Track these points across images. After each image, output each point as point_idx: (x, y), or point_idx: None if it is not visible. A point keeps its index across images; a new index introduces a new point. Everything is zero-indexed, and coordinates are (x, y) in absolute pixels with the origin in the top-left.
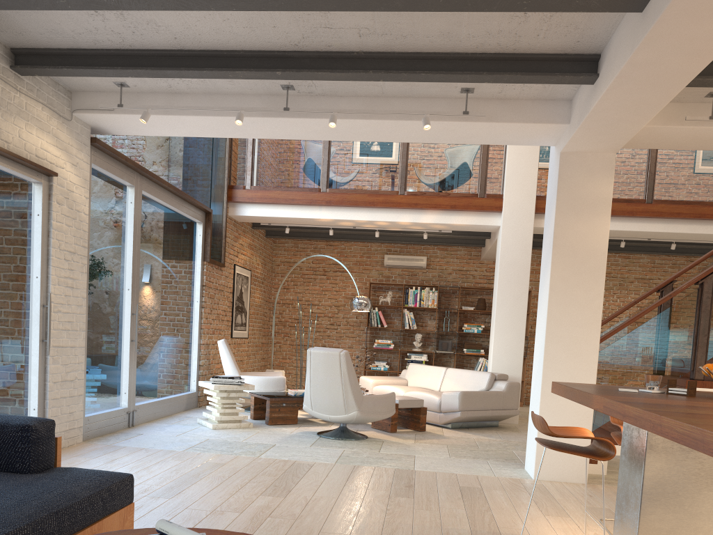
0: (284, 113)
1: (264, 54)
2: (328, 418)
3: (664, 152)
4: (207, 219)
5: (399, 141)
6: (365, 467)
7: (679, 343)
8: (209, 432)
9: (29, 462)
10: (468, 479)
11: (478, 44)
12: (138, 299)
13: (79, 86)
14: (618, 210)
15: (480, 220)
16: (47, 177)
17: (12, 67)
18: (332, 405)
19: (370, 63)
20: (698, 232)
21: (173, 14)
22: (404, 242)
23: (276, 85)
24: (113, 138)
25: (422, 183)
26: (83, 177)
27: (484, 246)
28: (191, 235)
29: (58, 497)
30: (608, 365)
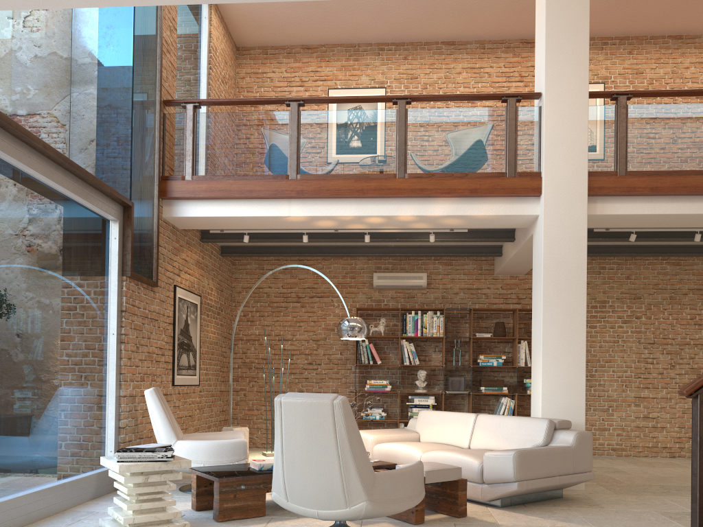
0: None
1: None
2: (315, 515)
3: None
4: (125, 216)
5: None
6: None
7: None
8: None
9: None
10: None
11: None
12: None
13: None
14: (702, 186)
15: (510, 208)
16: None
17: None
18: (322, 493)
19: None
20: None
21: None
22: (398, 254)
23: None
24: None
25: (429, 162)
26: None
27: (501, 255)
28: (99, 237)
29: None
30: None
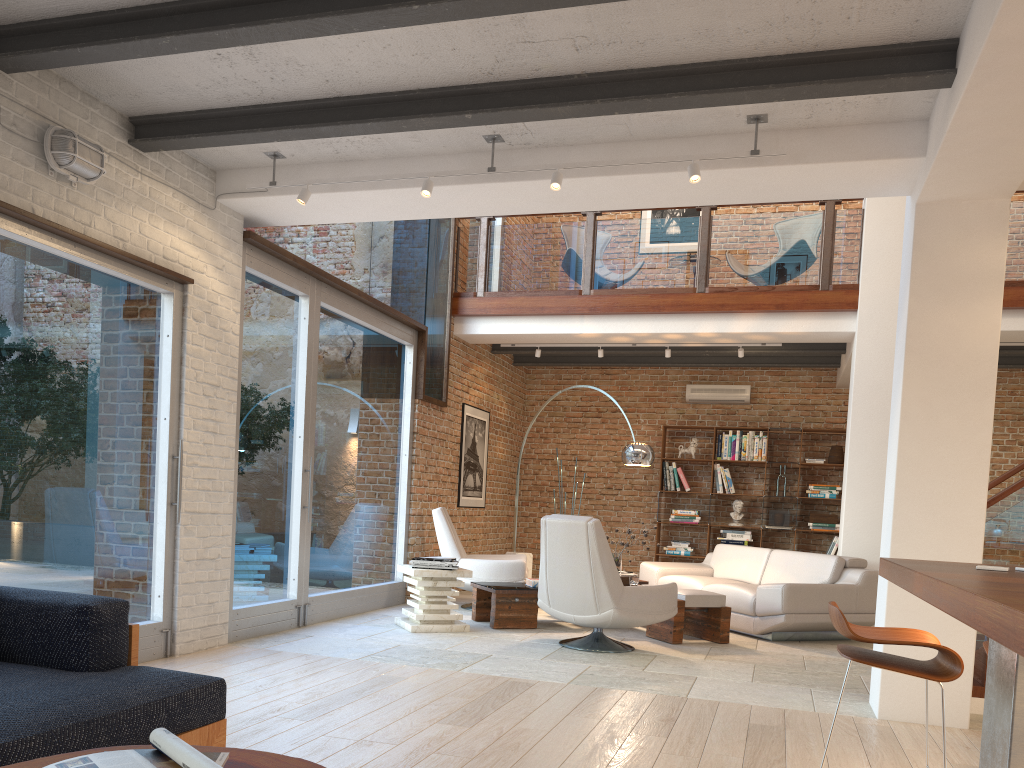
0: (491, 176)
1: (448, 92)
2: (572, 619)
3: None
4: (419, 340)
5: (665, 206)
6: (610, 691)
7: None
8: (404, 637)
9: (87, 657)
10: (767, 714)
11: (756, 43)
12: (313, 451)
13: (223, 162)
14: None
15: (822, 325)
16: (181, 285)
17: (131, 141)
18: (577, 600)
19: (598, 90)
20: None
21: (316, 47)
22: (714, 364)
23: (477, 137)
24: (289, 235)
25: (733, 274)
26: (231, 285)
27: (838, 366)
28: (396, 363)
29: (98, 703)
30: (1009, 539)
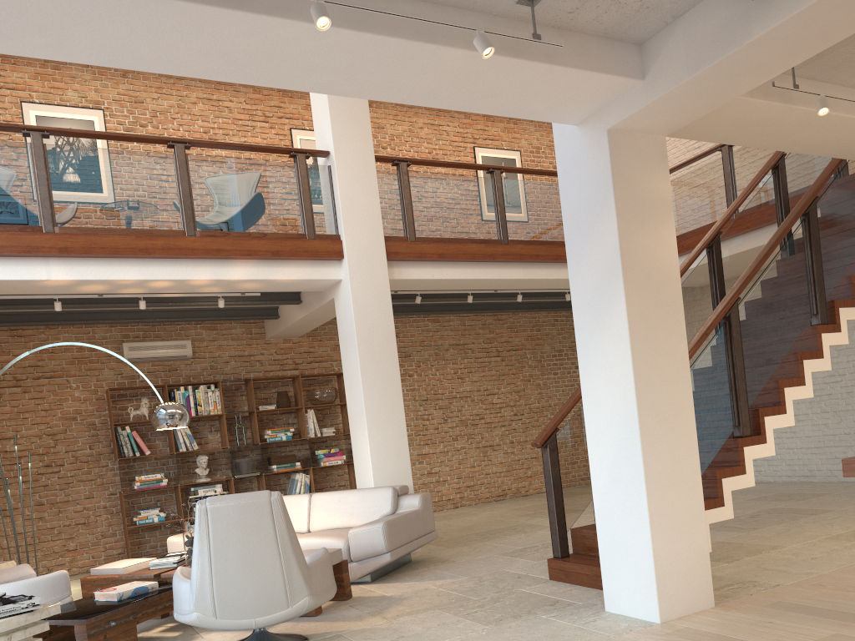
0: None
1: None
2: (252, 624)
3: (508, 182)
4: None
5: (364, 97)
6: None
7: (720, 393)
8: None
9: None
10: None
11: None
12: None
13: None
14: (478, 253)
15: (314, 272)
16: None
17: None
18: (261, 599)
19: None
20: (556, 277)
21: None
22: (159, 319)
23: None
24: None
25: (221, 218)
26: None
27: (278, 317)
28: None
29: None
30: None
